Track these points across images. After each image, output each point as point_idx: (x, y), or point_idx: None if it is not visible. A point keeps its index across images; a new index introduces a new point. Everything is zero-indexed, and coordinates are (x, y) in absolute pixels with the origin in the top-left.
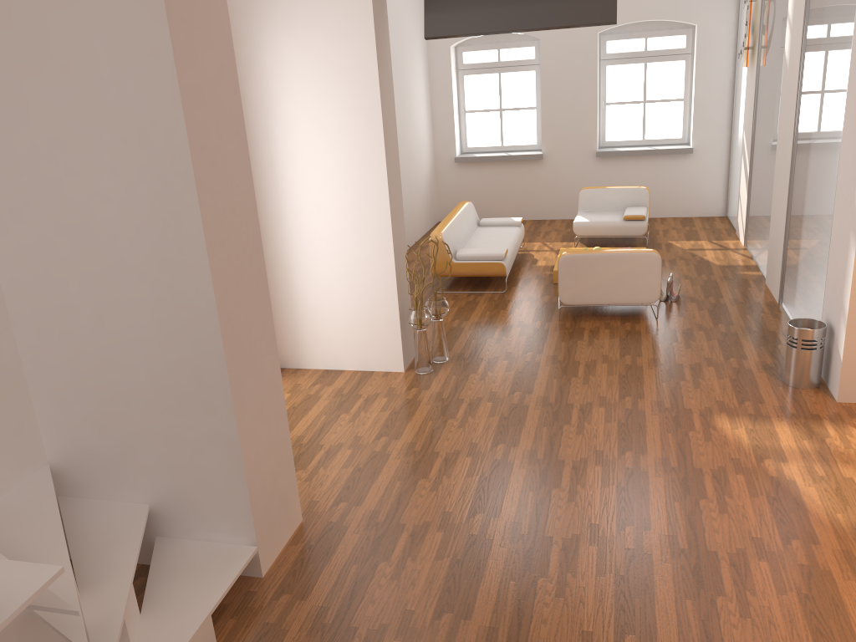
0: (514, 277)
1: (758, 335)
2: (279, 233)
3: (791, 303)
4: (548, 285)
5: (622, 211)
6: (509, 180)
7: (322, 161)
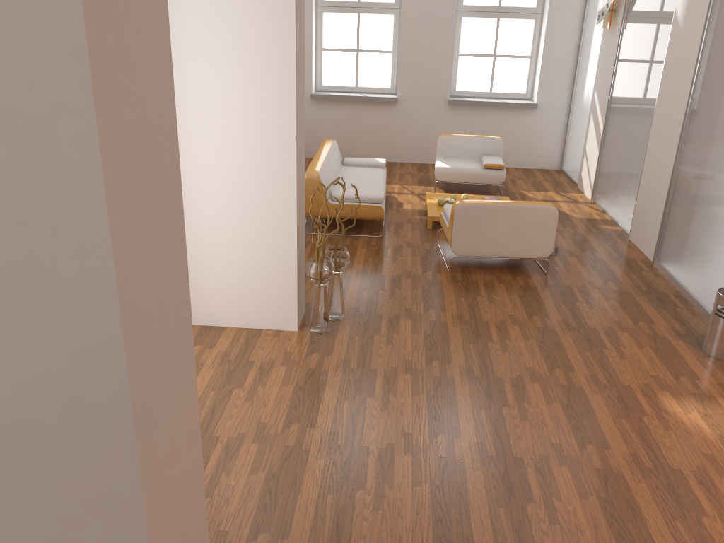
0: (385, 221)
1: (652, 296)
2: None
3: (675, 264)
4: (423, 231)
5: (478, 159)
6: (363, 121)
7: (214, 77)
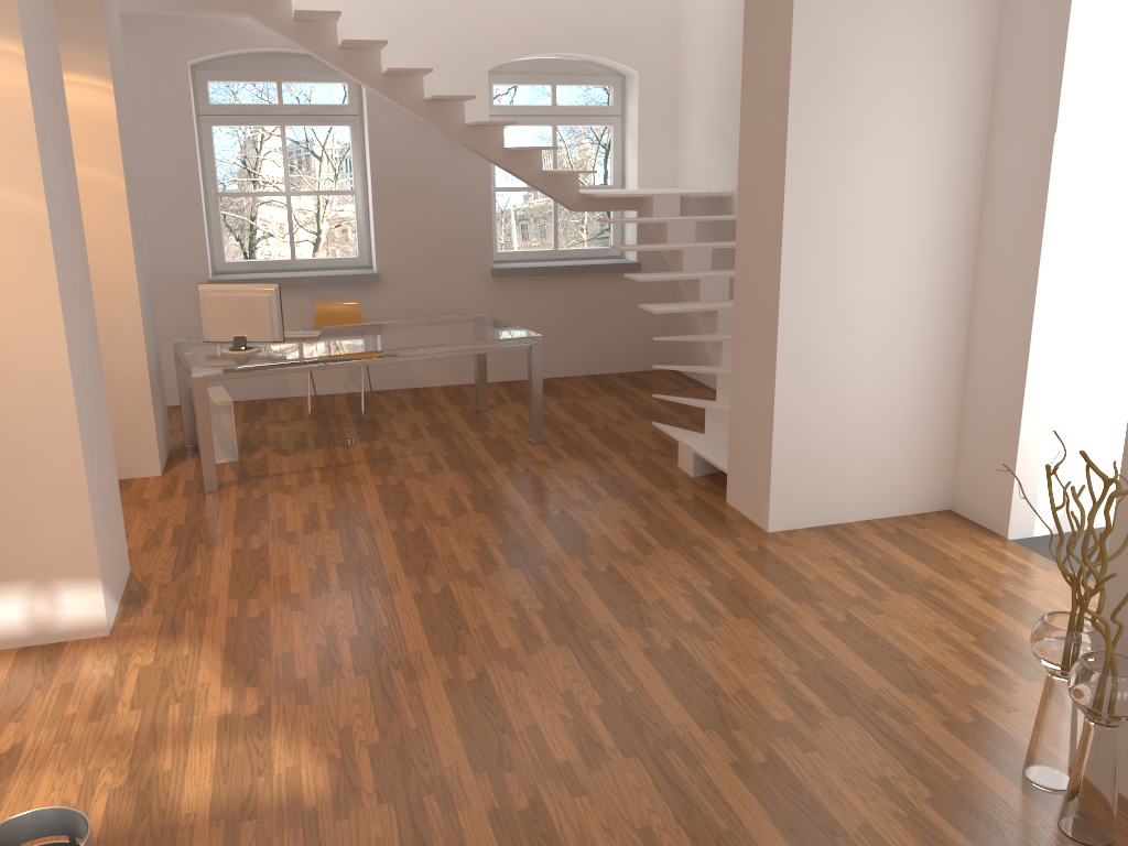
0: None
1: None
2: None
3: None
4: None
5: None
6: None
7: None
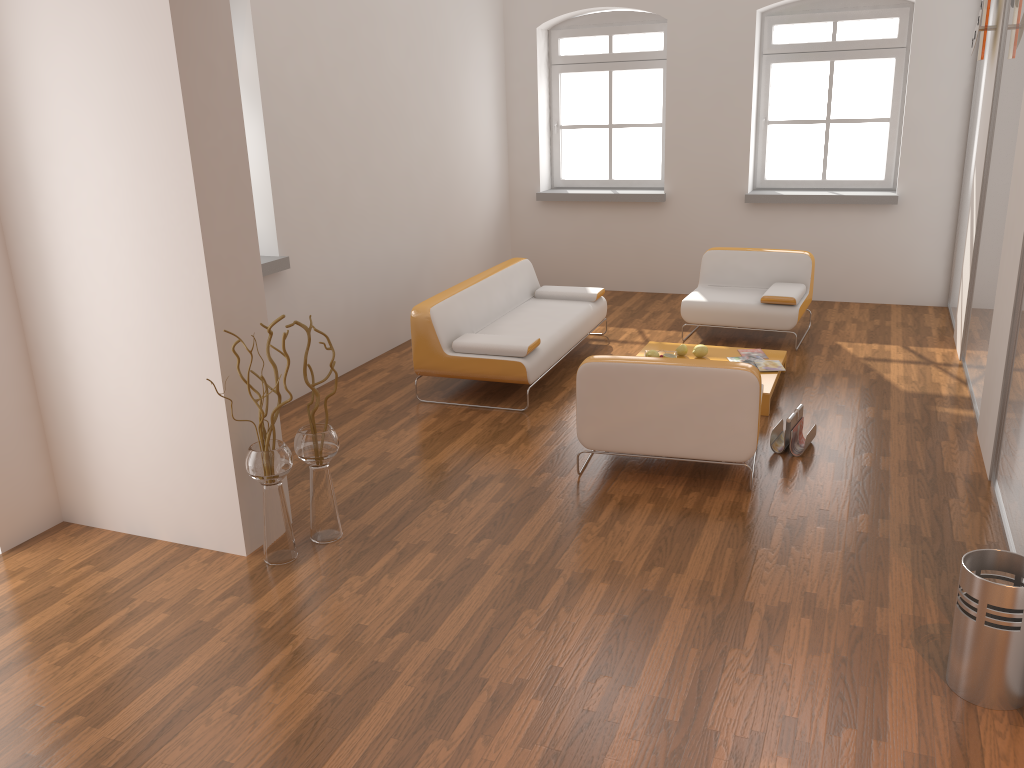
0: (558, 385)
1: (929, 549)
2: (44, 292)
3: (1006, 489)
4: None
5: (766, 289)
6: (615, 230)
7: (94, 165)
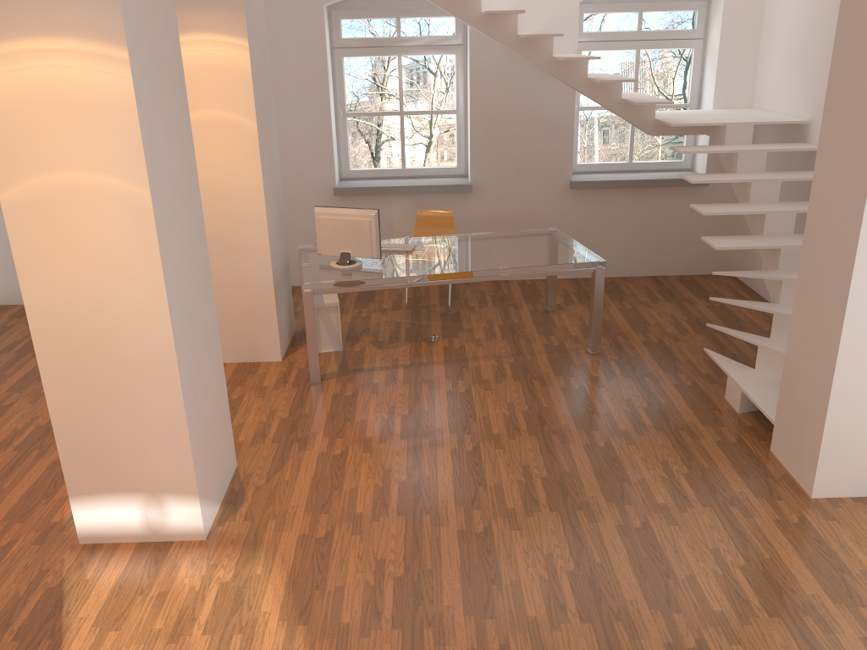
0: None
1: None
2: None
3: None
4: None
5: None
6: None
7: None
